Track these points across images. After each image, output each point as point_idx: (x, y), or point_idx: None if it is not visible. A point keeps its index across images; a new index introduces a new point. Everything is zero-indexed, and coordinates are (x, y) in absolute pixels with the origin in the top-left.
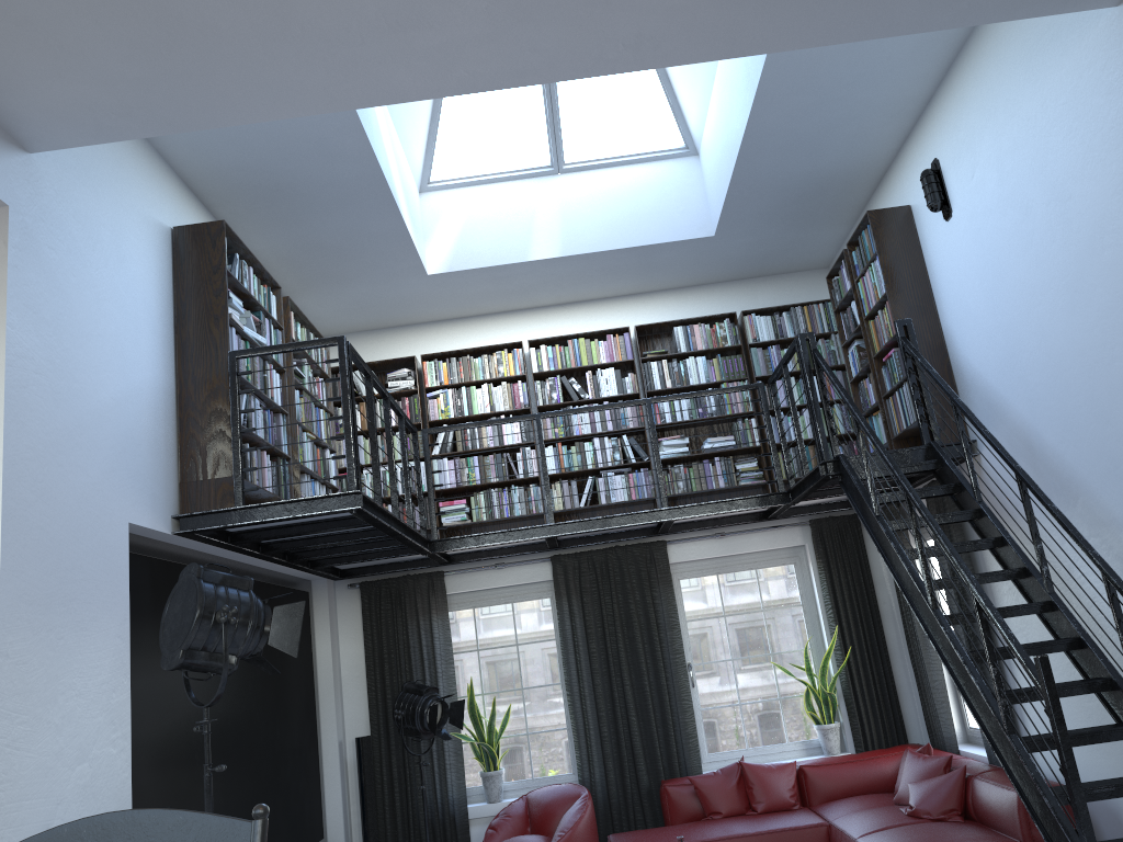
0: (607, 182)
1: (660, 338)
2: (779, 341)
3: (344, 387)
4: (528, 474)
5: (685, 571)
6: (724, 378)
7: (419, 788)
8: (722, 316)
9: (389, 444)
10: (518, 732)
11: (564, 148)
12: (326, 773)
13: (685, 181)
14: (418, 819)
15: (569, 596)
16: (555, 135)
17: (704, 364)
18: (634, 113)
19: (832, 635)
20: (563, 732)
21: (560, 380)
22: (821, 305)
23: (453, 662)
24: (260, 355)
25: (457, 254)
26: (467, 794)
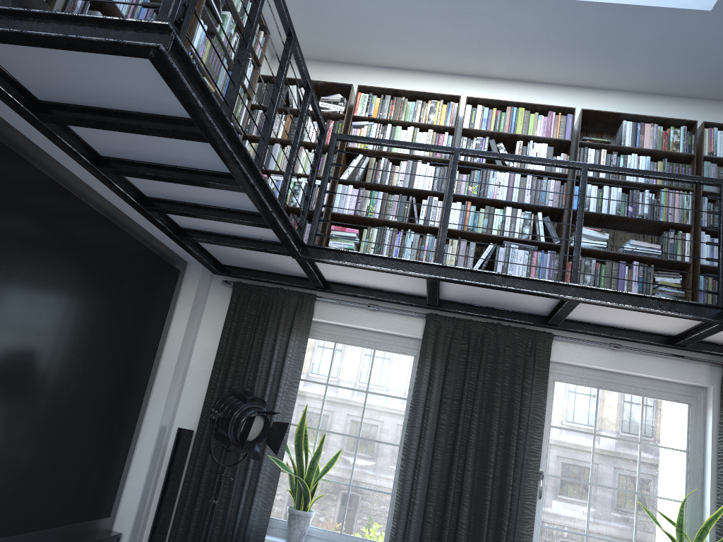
0: None
1: (602, 134)
2: None
3: None
4: (428, 223)
5: (564, 374)
6: (665, 184)
7: (210, 502)
8: (679, 123)
9: (277, 87)
10: (340, 480)
11: None
12: (137, 452)
13: None
14: (212, 532)
15: (434, 359)
16: None
17: (647, 164)
18: None
19: (720, 496)
20: (386, 497)
21: (488, 144)
22: None
23: (297, 387)
24: None
25: None
26: (271, 524)
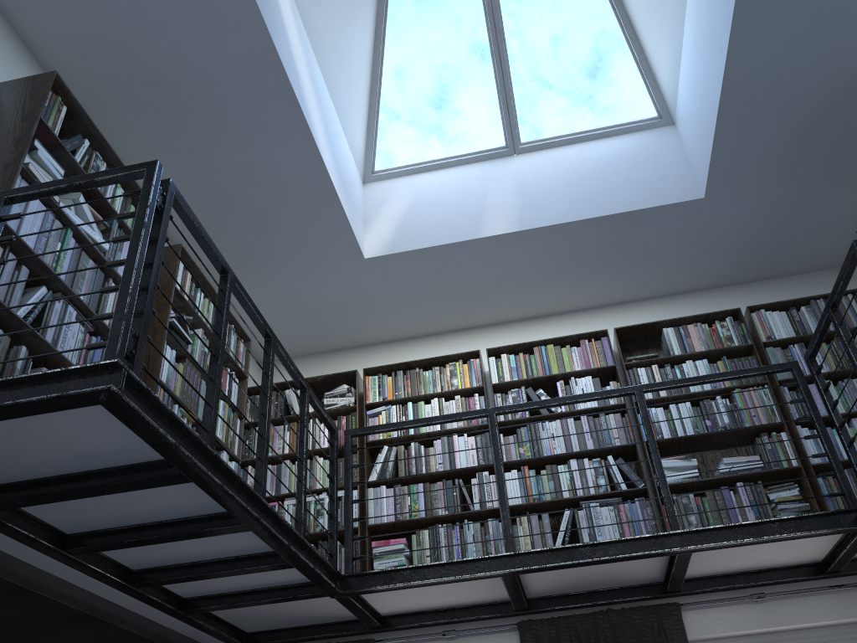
0: (569, 157)
1: (647, 349)
2: (802, 339)
3: (140, 220)
4: (485, 505)
5: None
6: (735, 384)
7: None
8: (722, 314)
9: (264, 396)
10: None
11: (519, 124)
12: None
13: (662, 149)
14: None
15: None
16: (507, 105)
17: (707, 368)
18: (595, 76)
19: None
20: None
21: (526, 394)
22: (851, 295)
23: None
24: (40, 196)
25: (399, 237)
26: None
